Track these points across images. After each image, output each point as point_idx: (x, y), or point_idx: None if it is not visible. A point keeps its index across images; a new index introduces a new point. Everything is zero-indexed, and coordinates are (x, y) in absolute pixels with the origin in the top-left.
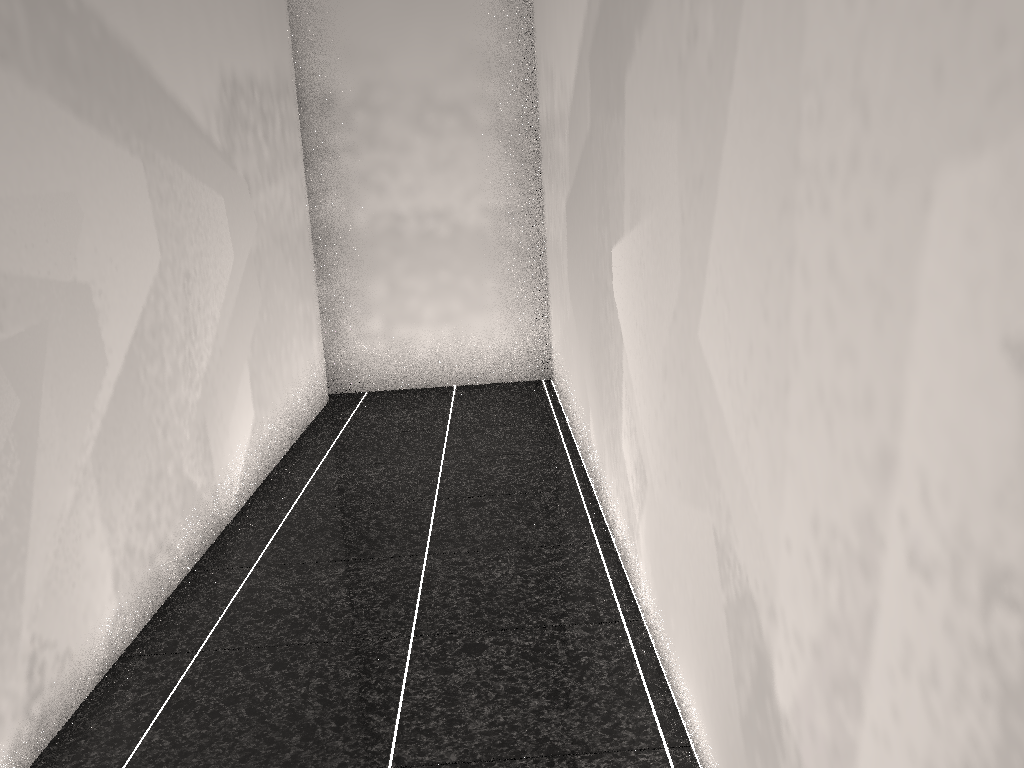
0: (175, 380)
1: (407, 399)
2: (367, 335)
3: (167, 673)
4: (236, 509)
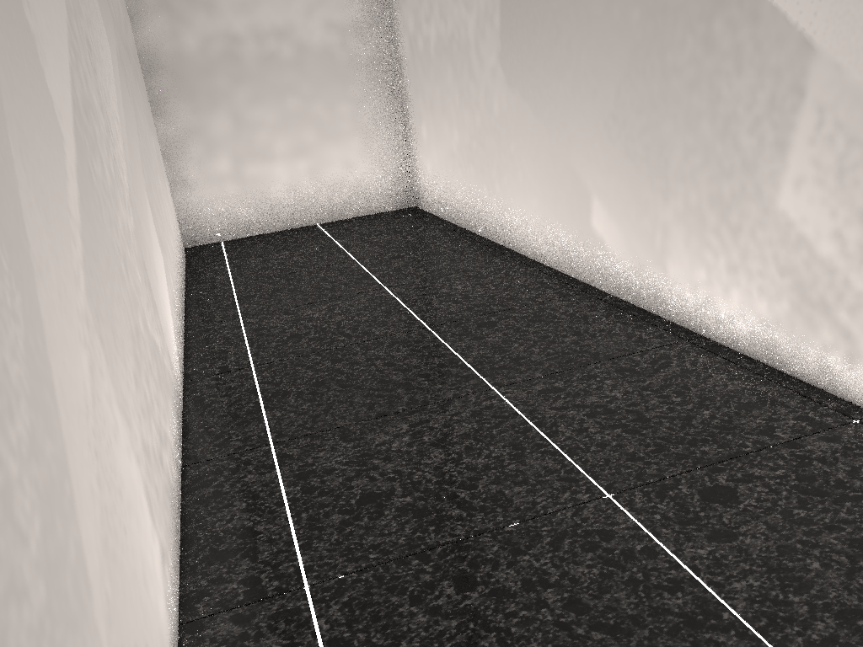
0: (115, 193)
1: (277, 241)
2: (215, 178)
3: (288, 636)
4: (181, 378)
